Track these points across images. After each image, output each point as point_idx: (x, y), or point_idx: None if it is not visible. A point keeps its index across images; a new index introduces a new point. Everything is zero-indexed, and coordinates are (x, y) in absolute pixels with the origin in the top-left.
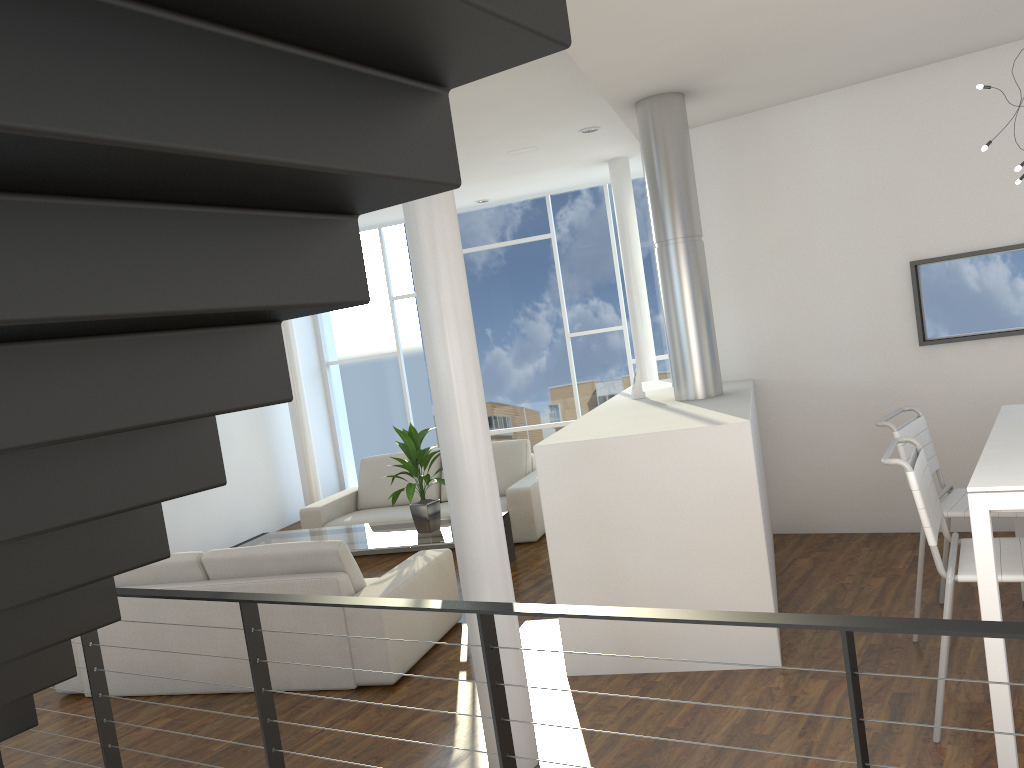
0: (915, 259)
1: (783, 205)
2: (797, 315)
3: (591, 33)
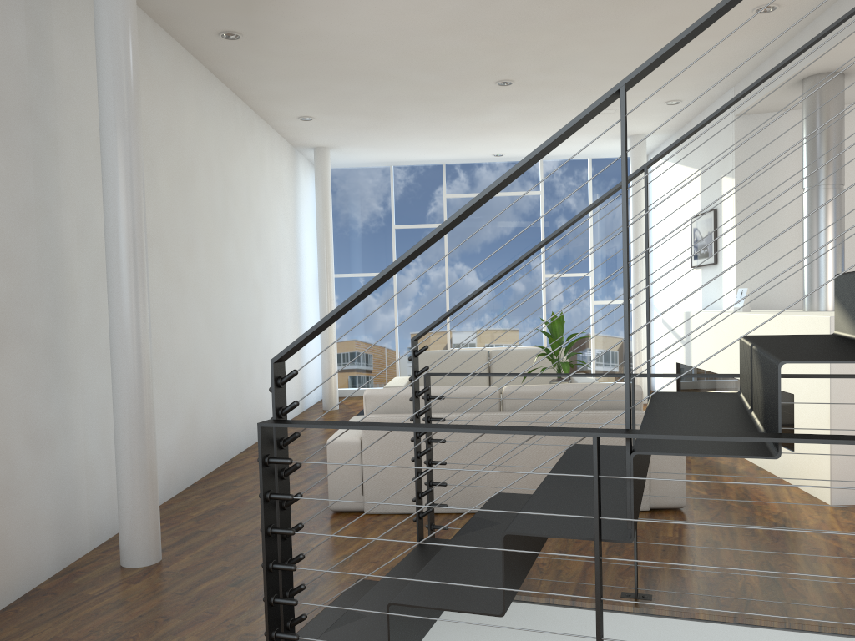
0: None
1: (852, 179)
2: (852, 263)
3: None
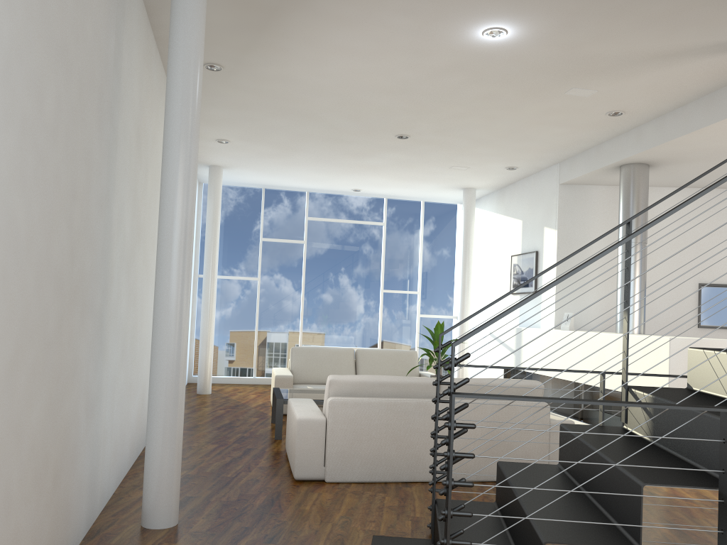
0: (701, 282)
1: None
2: None
3: (726, 126)
